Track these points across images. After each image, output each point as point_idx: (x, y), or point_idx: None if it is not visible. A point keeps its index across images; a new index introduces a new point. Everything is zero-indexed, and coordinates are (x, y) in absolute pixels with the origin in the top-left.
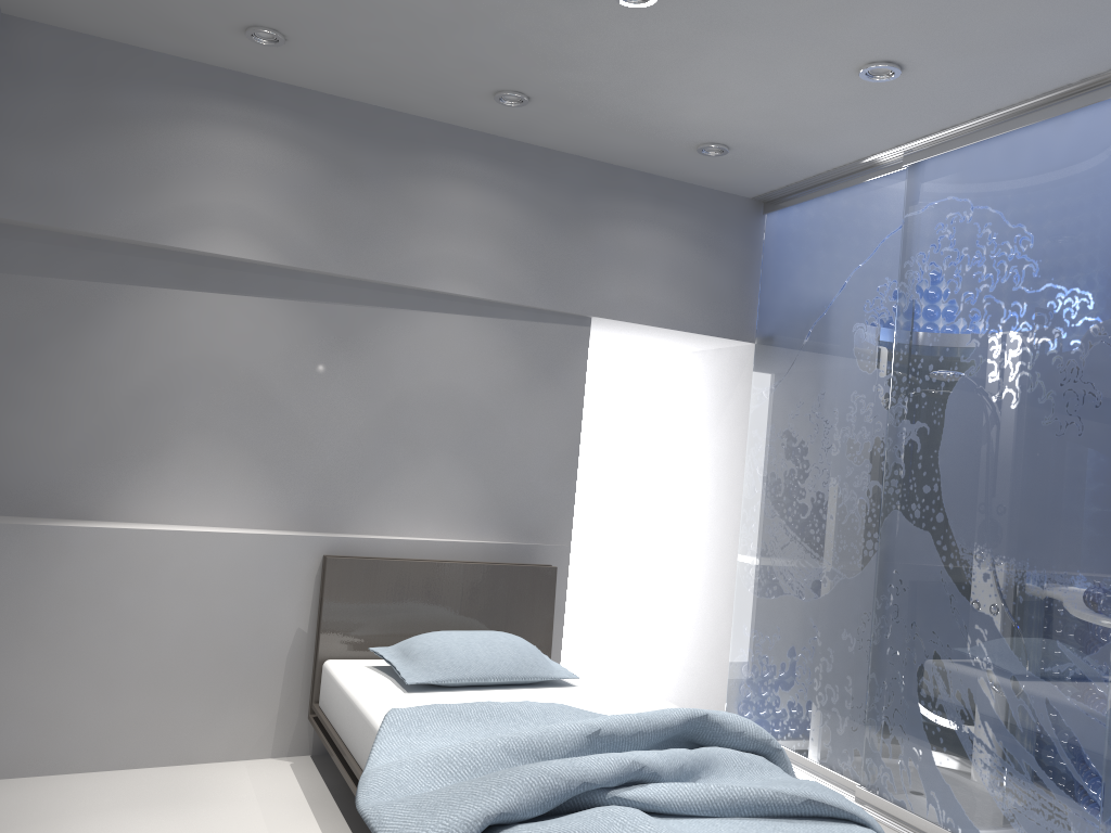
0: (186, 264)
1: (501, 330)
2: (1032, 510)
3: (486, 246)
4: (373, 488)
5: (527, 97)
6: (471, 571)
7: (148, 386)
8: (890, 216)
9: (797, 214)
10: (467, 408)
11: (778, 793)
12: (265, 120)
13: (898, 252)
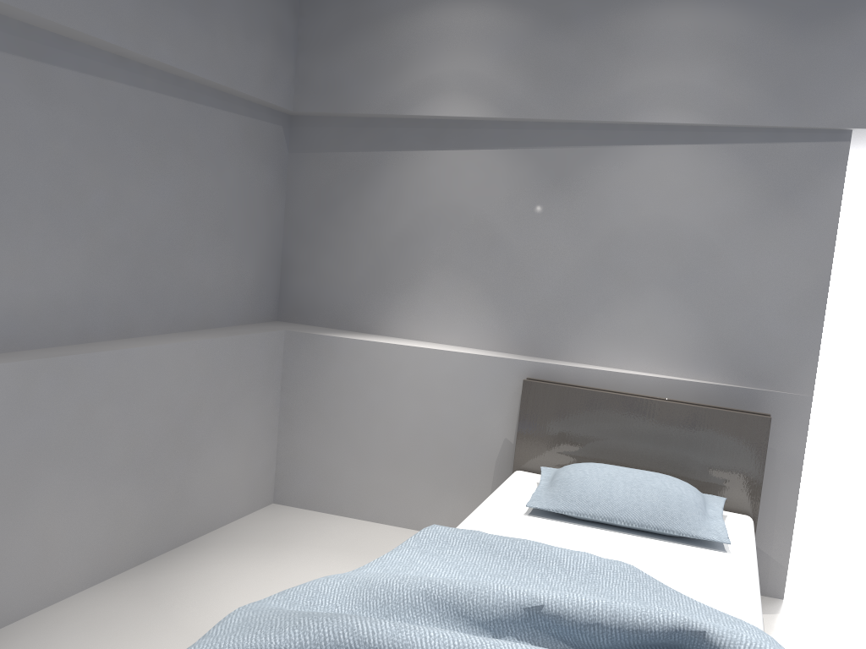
0: (431, 128)
1: (728, 156)
2: None
3: (706, 67)
4: (586, 320)
5: None
6: (665, 409)
7: (405, 231)
8: None
9: None
10: (685, 242)
11: None
12: None
13: None
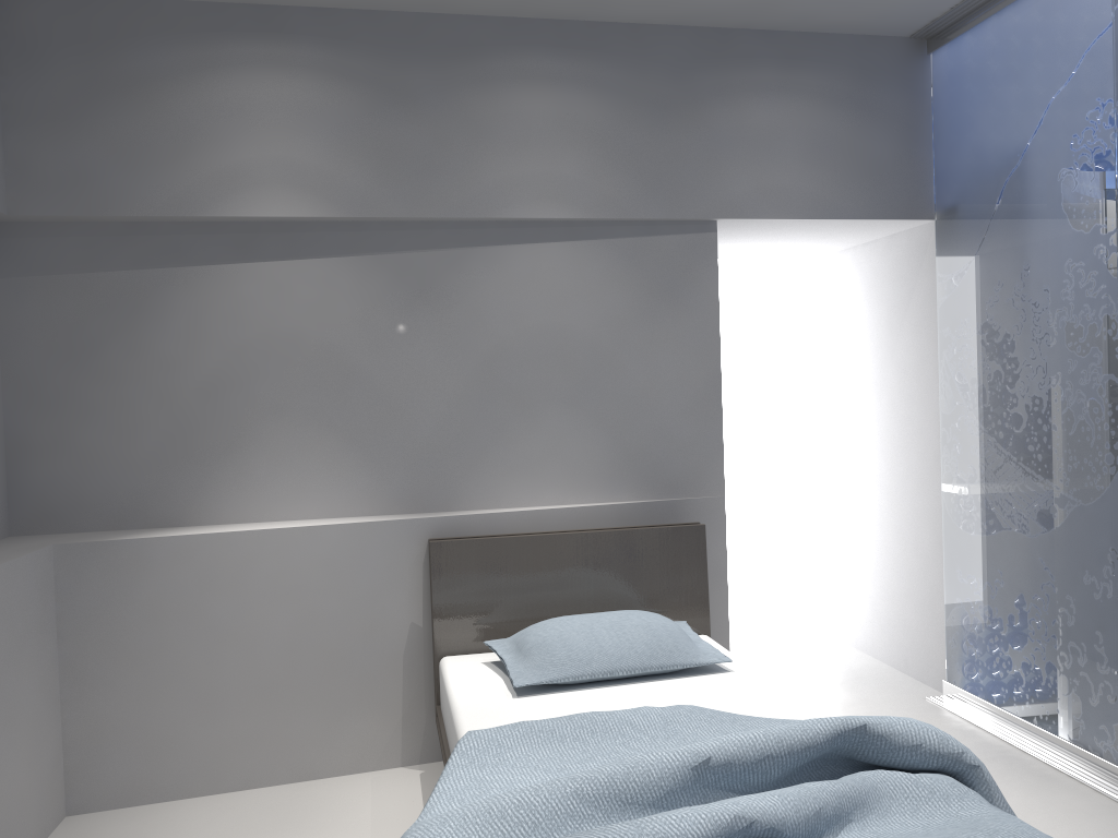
0: (236, 234)
1: (607, 252)
2: None
3: (573, 156)
4: (480, 456)
5: None
6: (600, 540)
7: (216, 375)
8: (1094, 13)
9: (970, 42)
10: (577, 350)
11: None
12: (294, 55)
13: (1111, 59)
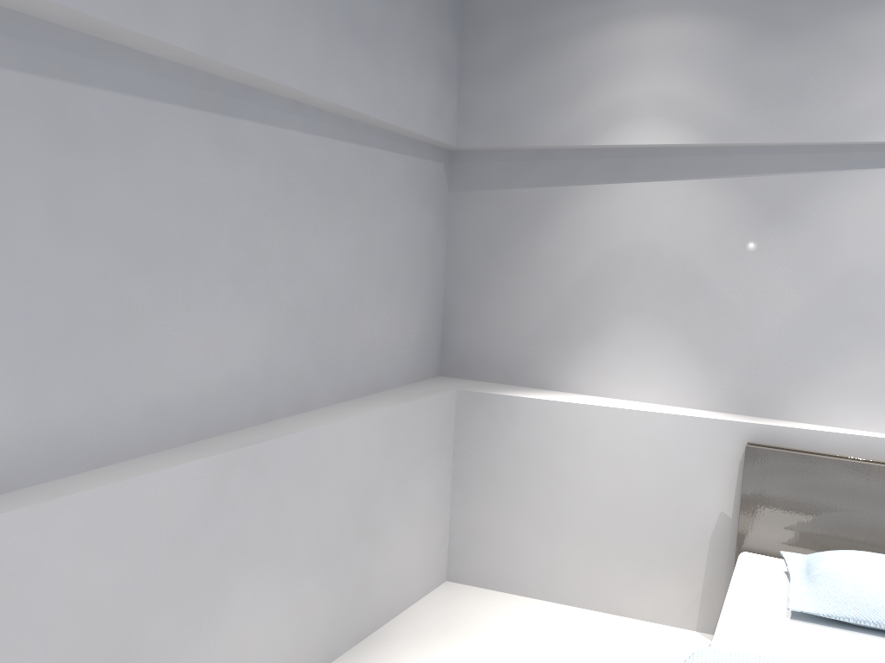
0: (616, 158)
1: None
2: None
3: None
4: (814, 373)
5: None
6: None
7: (588, 274)
8: None
9: None
10: None
11: None
12: None
13: None
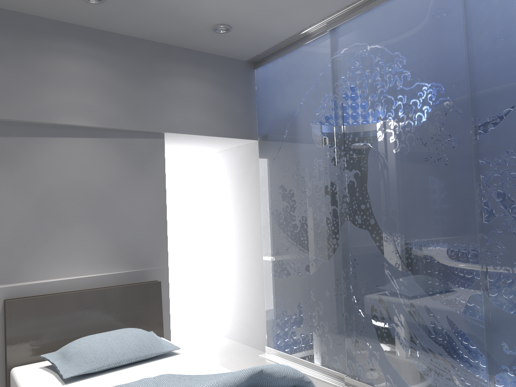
0: None
1: (109, 145)
2: (424, 210)
3: (93, 95)
4: (36, 251)
5: None
6: (106, 292)
7: None
8: (323, 59)
9: (272, 66)
10: (93, 194)
11: None
12: None
13: (330, 78)
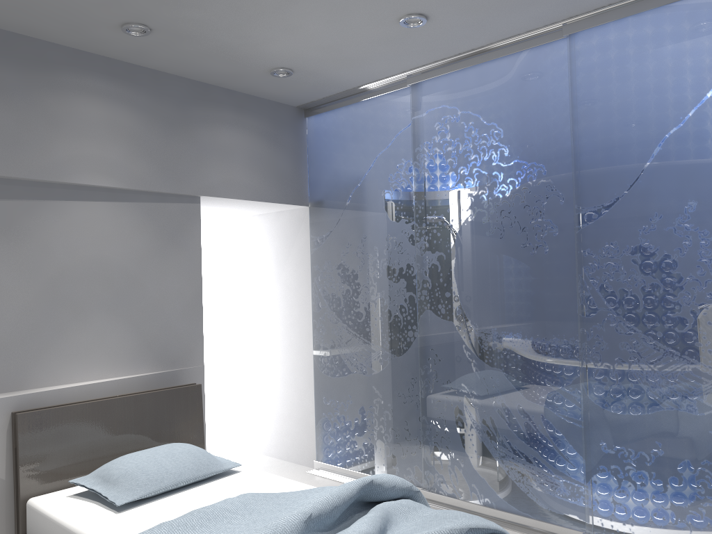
0: None
1: (135, 211)
2: (520, 301)
3: (117, 147)
4: (45, 349)
5: (150, 28)
6: (138, 400)
7: None
8: (401, 118)
9: (331, 117)
10: (115, 274)
11: (452, 530)
12: None
13: (410, 142)
